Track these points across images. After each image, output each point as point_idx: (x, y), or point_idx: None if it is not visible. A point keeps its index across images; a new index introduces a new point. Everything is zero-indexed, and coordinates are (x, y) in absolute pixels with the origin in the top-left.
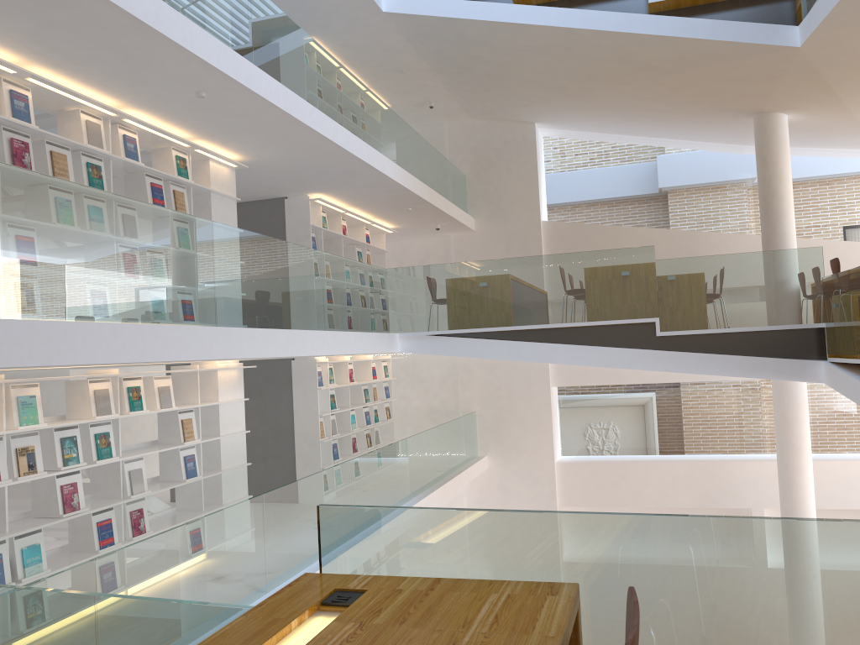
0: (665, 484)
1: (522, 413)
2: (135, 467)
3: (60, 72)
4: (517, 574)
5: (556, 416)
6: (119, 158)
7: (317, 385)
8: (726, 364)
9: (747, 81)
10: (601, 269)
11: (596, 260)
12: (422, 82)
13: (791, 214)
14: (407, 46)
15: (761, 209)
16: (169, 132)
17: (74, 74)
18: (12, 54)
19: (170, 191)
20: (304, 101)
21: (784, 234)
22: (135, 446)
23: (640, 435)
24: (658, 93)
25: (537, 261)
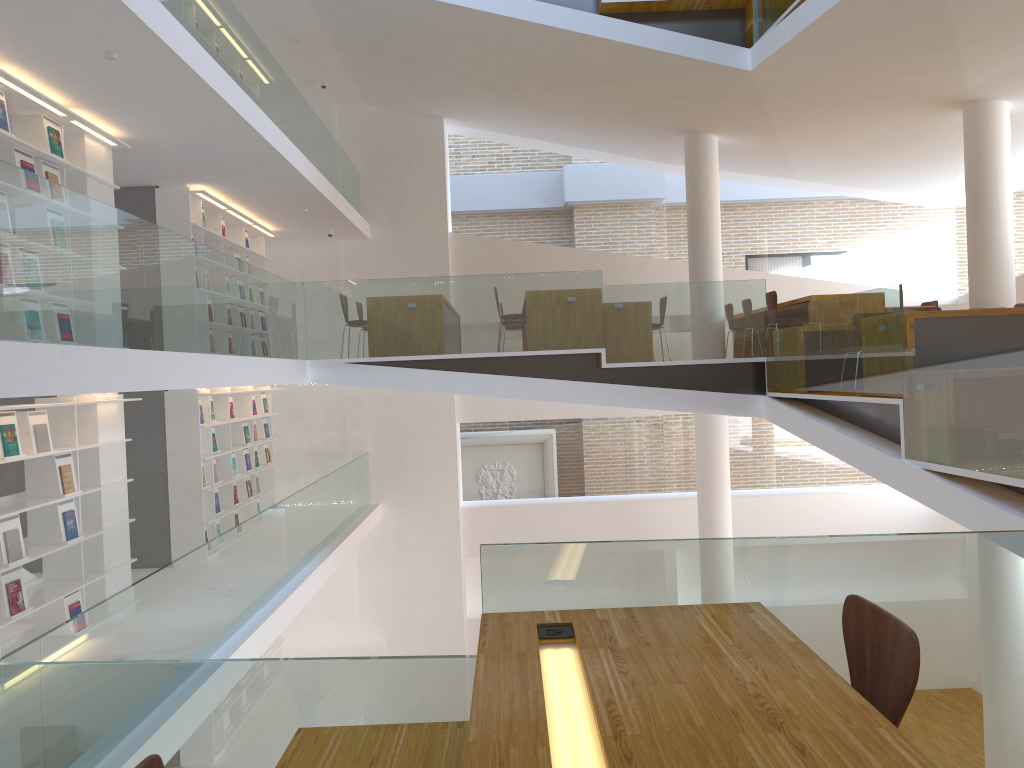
0: (578, 527)
1: (424, 453)
2: (10, 527)
3: None
4: (695, 598)
5: (460, 456)
6: None
7: (199, 421)
8: (671, 399)
9: (689, 98)
10: (546, 293)
11: (541, 283)
12: (319, 56)
13: (719, 242)
14: (311, 12)
15: (690, 235)
16: (46, 96)
17: None
18: None
19: (43, 172)
20: (226, 74)
21: (712, 263)
22: None
23: (552, 475)
24: (592, 100)
25: (475, 281)
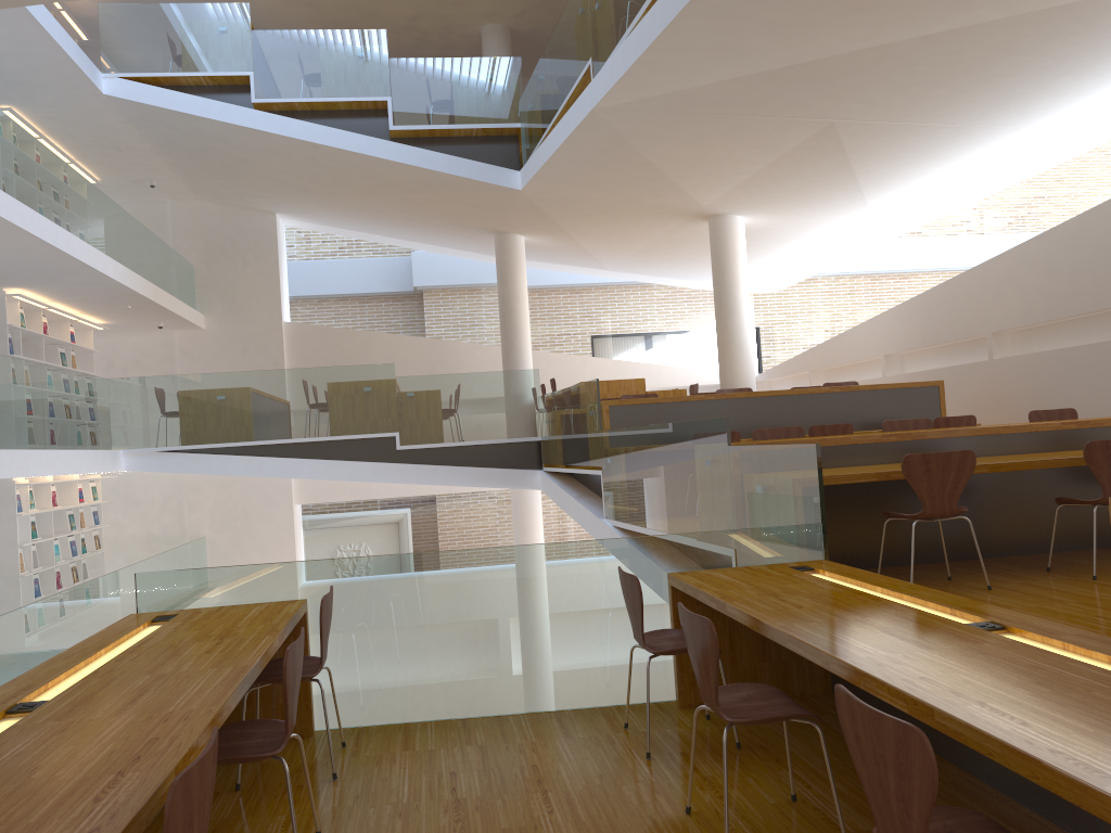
0: None
1: (262, 535)
2: None
3: None
4: (271, 599)
5: (300, 536)
6: None
7: (17, 510)
8: (460, 475)
9: (483, 207)
10: (344, 384)
11: (339, 376)
12: (144, 161)
13: (527, 331)
14: (129, 127)
15: (501, 325)
16: None
17: None
18: None
19: None
20: (25, 206)
21: (521, 350)
22: None
23: (390, 552)
24: (403, 205)
25: (279, 375)
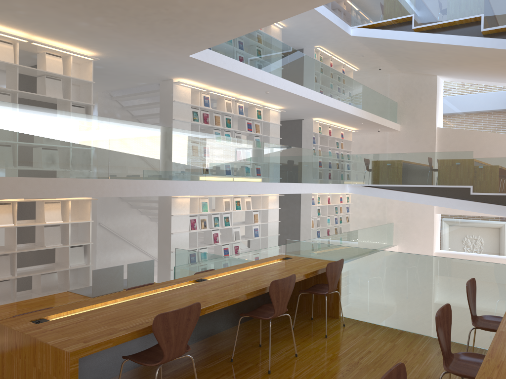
0: None
1: (418, 226)
2: (236, 230)
3: (219, 88)
4: (329, 259)
5: (437, 229)
6: (236, 115)
7: (311, 204)
8: (505, 211)
9: None
10: (445, 160)
11: (443, 156)
12: (374, 59)
13: None
14: (364, 46)
15: None
16: (255, 102)
17: (224, 88)
18: (205, 85)
19: (254, 124)
20: (308, 89)
21: None
22: (236, 222)
23: (483, 243)
24: (496, 67)
25: (414, 155)
